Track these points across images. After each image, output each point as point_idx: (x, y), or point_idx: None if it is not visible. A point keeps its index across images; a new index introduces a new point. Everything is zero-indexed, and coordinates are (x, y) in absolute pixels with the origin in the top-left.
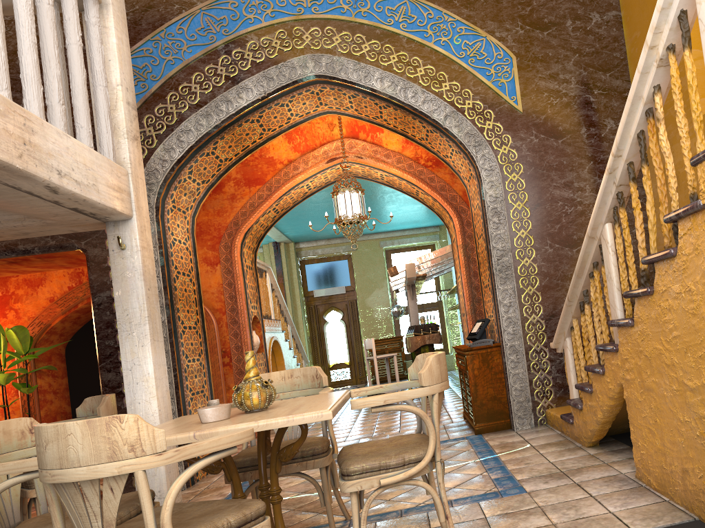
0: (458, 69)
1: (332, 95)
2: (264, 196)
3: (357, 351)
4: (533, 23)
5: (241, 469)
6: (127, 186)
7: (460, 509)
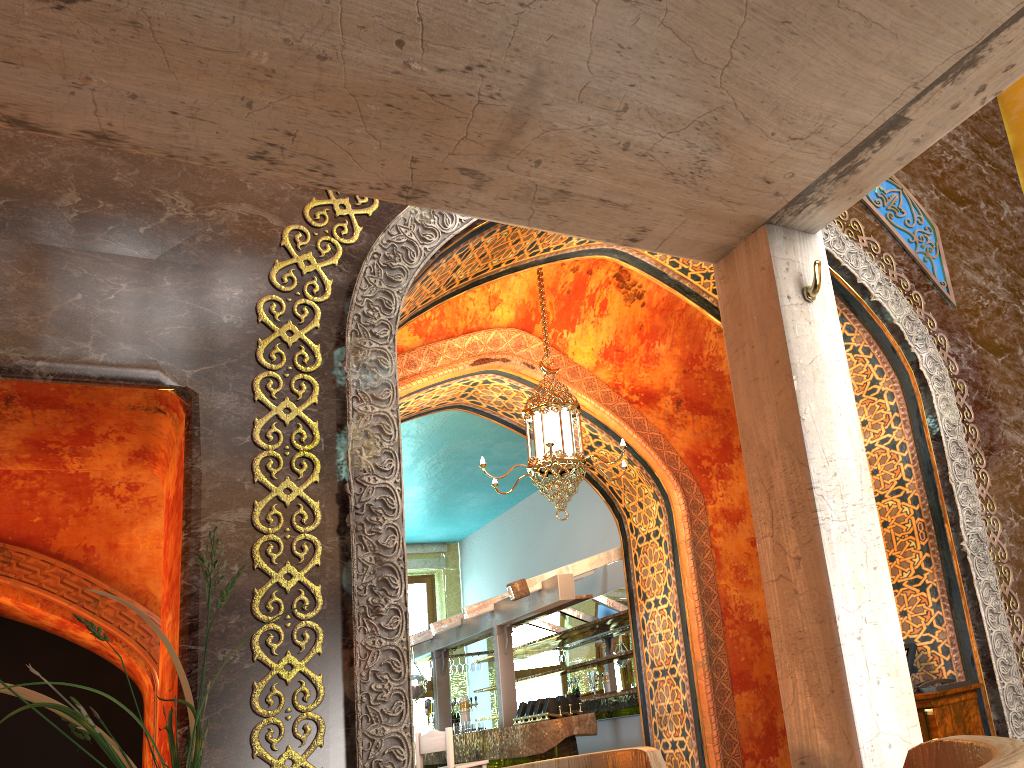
0: (874, 221)
1: None
2: None
3: None
4: (947, 191)
5: None
6: None
7: None
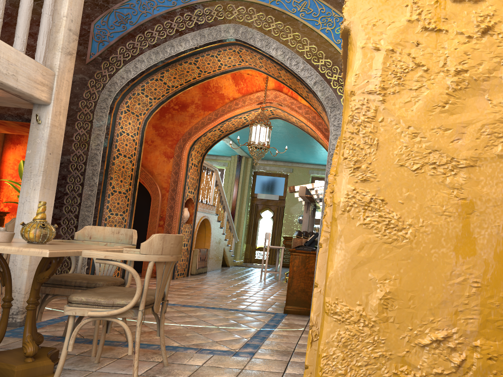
0: (333, 51)
1: (248, 56)
2: (212, 119)
3: (276, 242)
4: None
5: (45, 284)
6: (51, 83)
7: (197, 355)
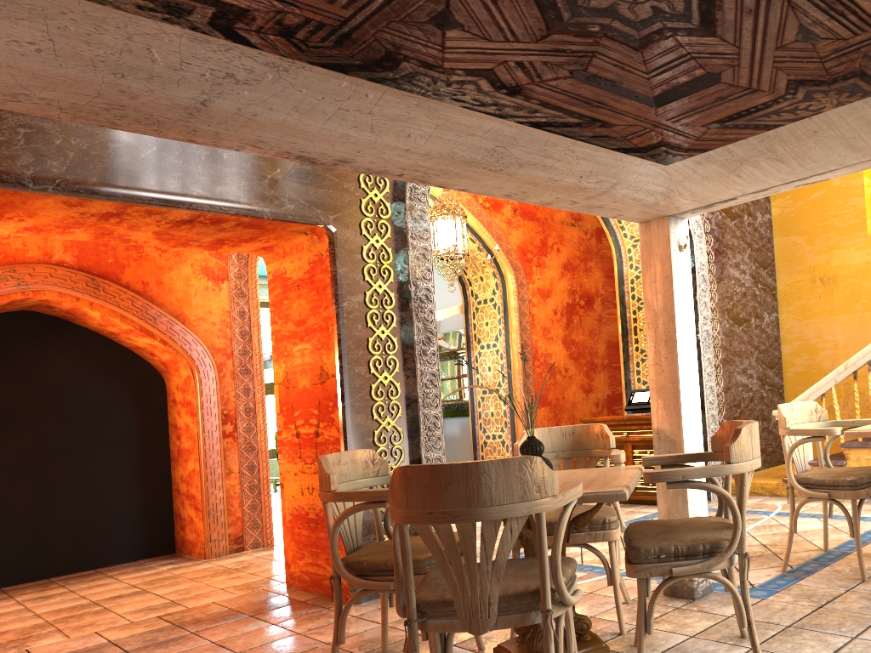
0: None
1: None
2: None
3: None
4: None
5: (865, 485)
6: None
7: None
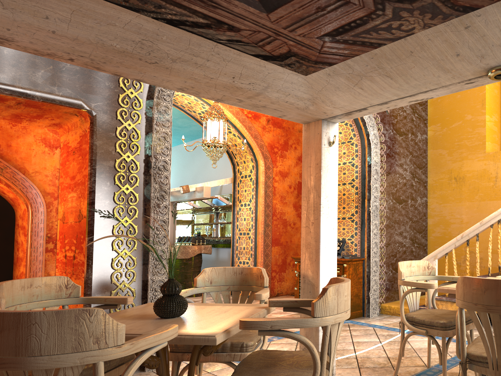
0: None
1: None
2: None
3: None
4: None
5: (453, 326)
6: None
7: None
